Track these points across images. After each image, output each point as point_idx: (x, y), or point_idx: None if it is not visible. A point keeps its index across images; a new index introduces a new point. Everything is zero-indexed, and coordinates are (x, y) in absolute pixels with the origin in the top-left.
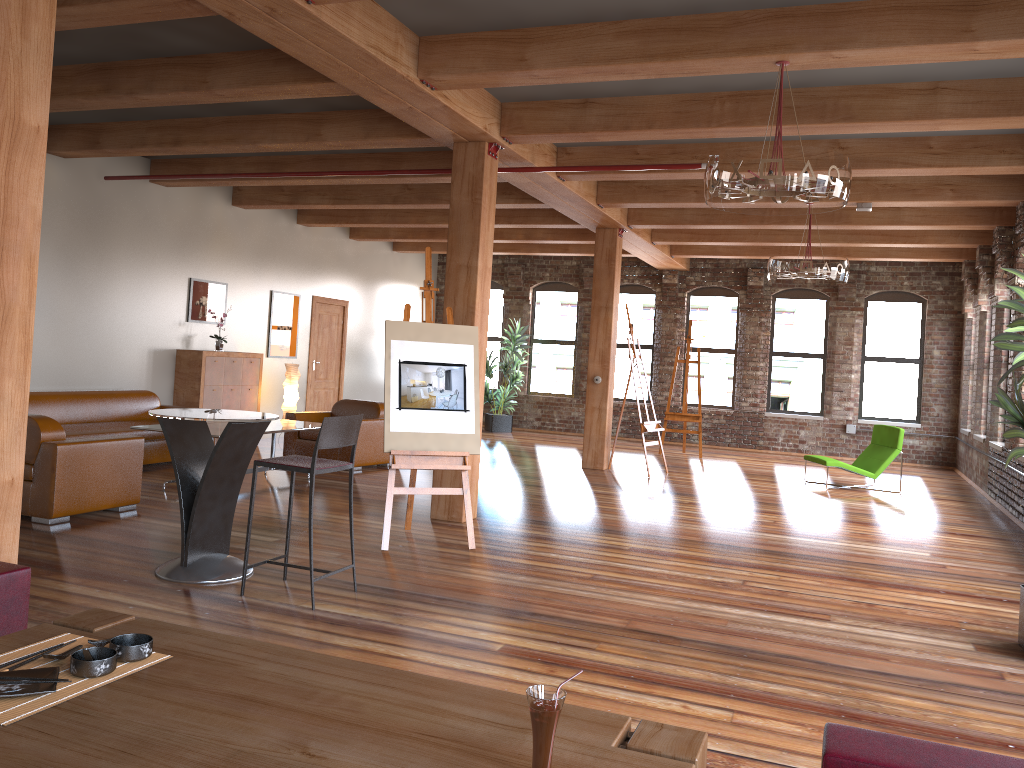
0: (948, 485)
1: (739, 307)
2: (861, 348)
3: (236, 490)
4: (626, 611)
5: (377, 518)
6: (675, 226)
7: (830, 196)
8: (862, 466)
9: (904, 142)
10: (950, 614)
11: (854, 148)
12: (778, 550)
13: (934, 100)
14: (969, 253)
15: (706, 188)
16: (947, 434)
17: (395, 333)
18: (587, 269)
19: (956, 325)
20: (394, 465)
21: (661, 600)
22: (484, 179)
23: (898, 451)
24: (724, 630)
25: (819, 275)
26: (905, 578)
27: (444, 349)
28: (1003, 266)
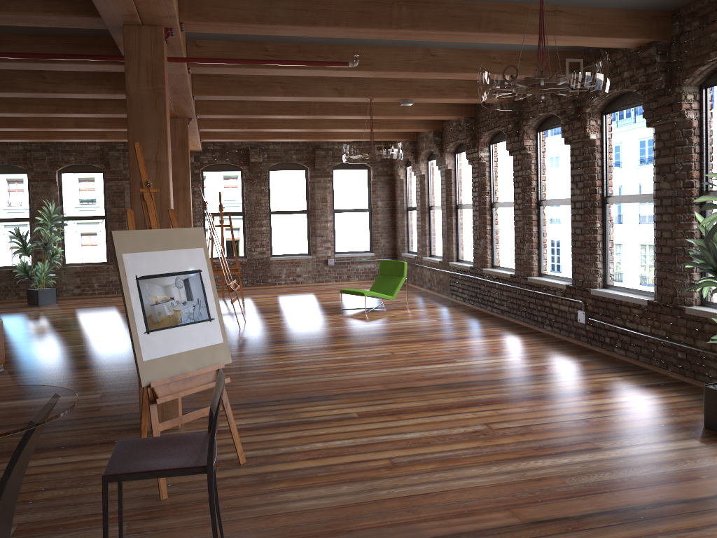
0: (416, 294)
1: (244, 179)
2: (332, 204)
3: (13, 508)
4: (487, 498)
5: (86, 450)
6: (237, 116)
7: (568, 94)
8: (379, 292)
9: (474, 53)
10: (631, 413)
11: (441, 56)
12: (445, 382)
13: (555, 20)
14: (411, 135)
15: (501, 84)
16: (390, 258)
17: (125, 245)
18: (112, 152)
19: (390, 184)
20: (159, 399)
21: (482, 472)
22: (165, 67)
23: (405, 278)
24: (577, 491)
25: (390, 156)
26: (550, 386)
27: (177, 256)
28: (467, 144)
